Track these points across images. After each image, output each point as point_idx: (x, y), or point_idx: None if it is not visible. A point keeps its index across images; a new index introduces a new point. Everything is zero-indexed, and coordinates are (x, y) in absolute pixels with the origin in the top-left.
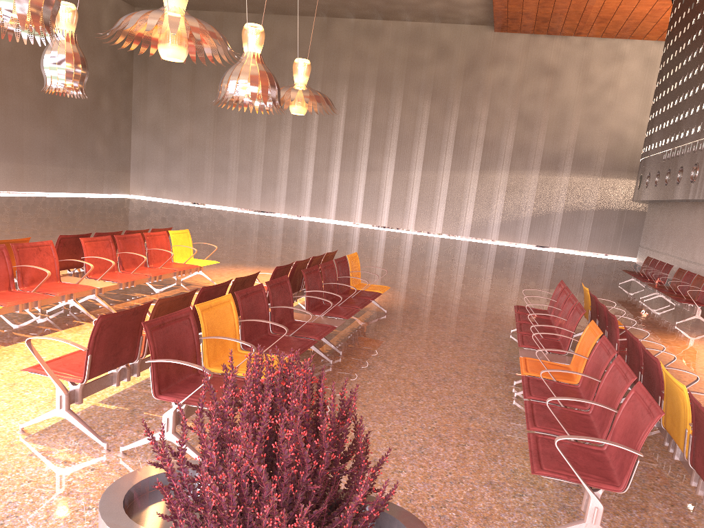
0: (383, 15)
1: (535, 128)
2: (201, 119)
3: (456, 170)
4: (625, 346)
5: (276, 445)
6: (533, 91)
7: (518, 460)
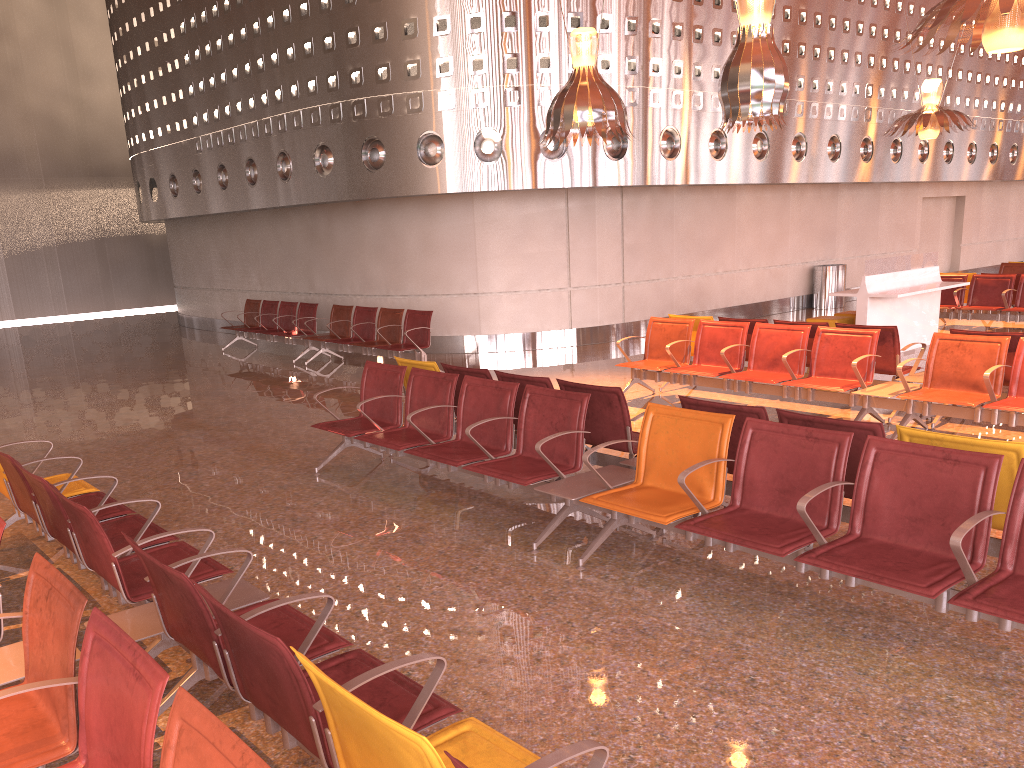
0: None
1: None
2: None
3: None
4: None
5: None
6: None
7: (823, 654)
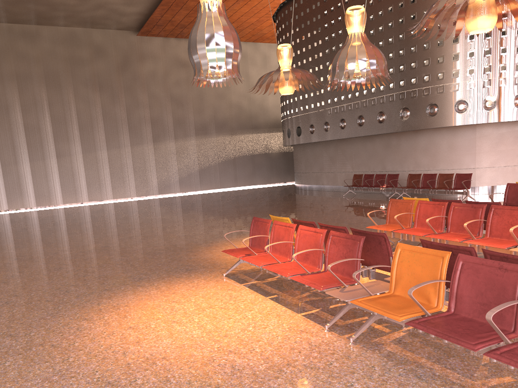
0: (40, 20)
1: (184, 106)
2: None
3: (135, 145)
4: None
5: None
6: (177, 79)
7: None
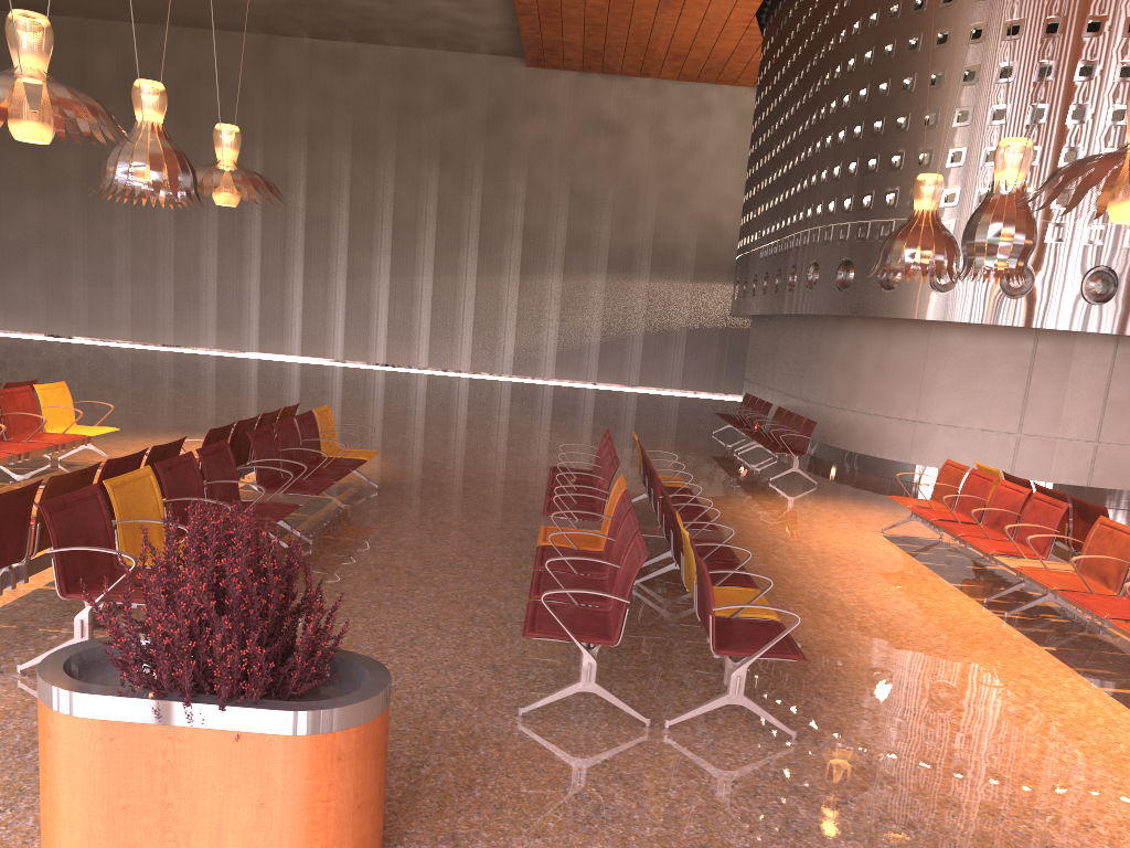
0: (355, 35)
1: (595, 211)
2: (58, 196)
3: (486, 275)
4: (678, 507)
5: (224, 584)
6: (589, 157)
7: (530, 642)
